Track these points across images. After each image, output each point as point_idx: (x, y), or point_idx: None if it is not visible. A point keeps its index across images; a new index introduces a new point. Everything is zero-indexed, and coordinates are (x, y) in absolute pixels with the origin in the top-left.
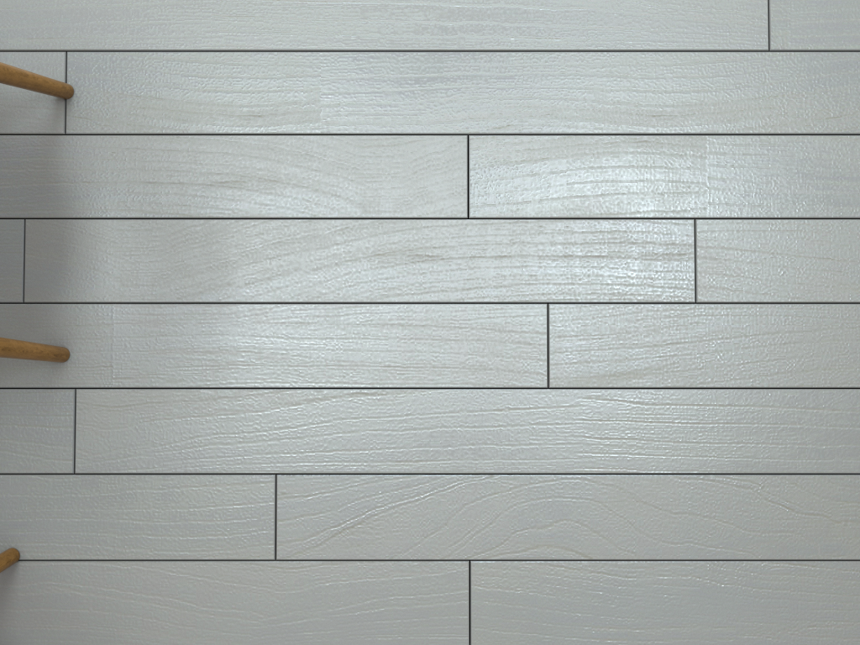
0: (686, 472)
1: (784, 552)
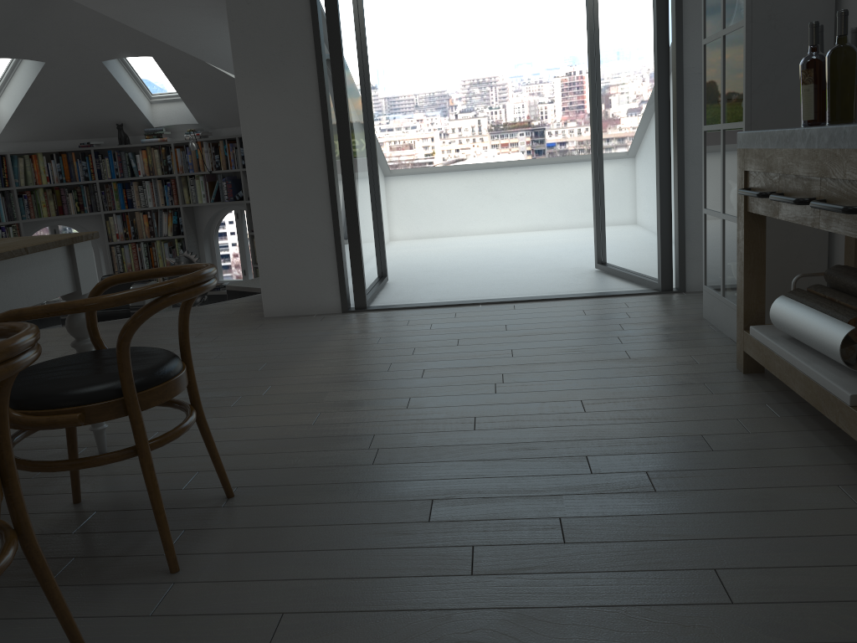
0: (568, 605)
1: (650, 640)
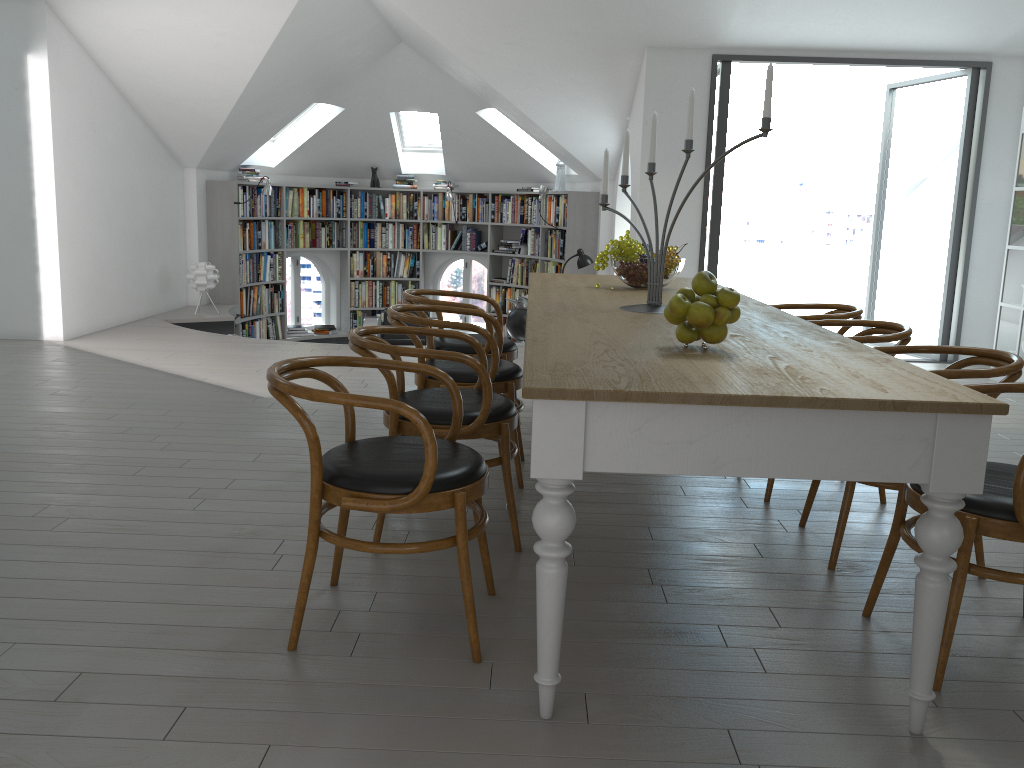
0: None
1: None
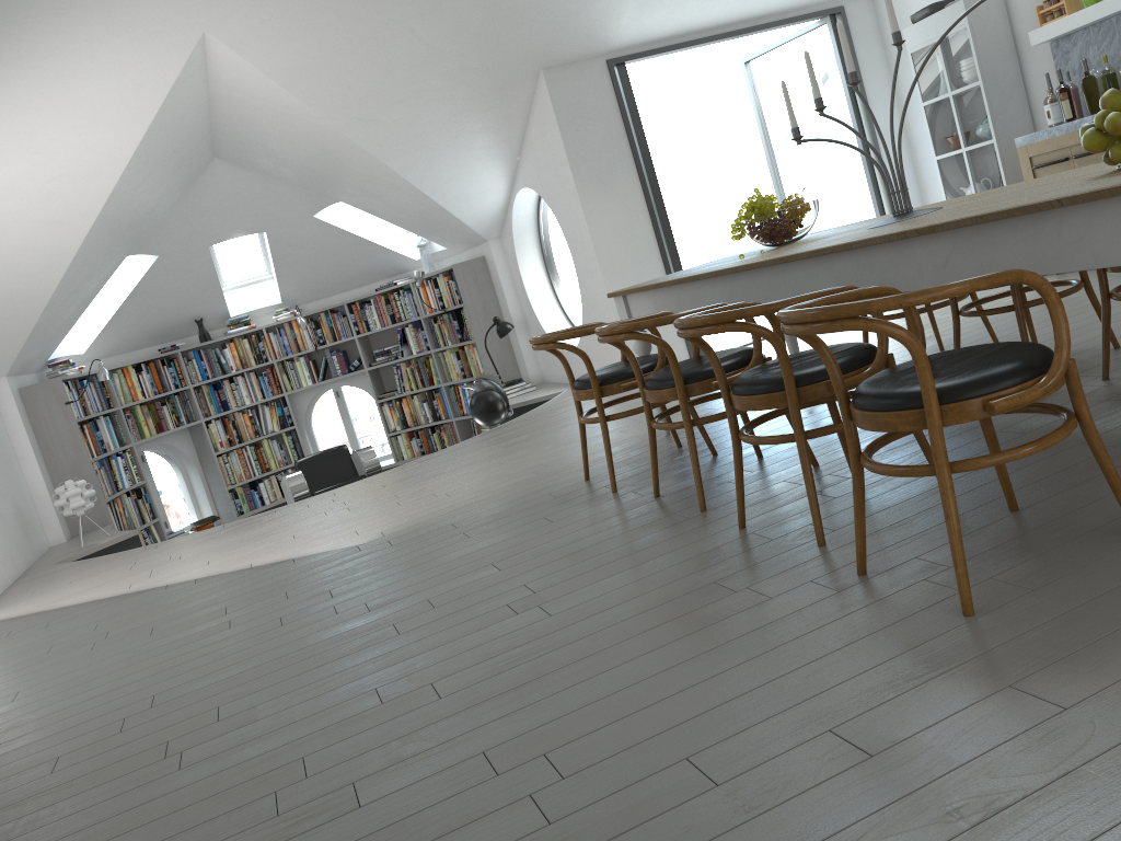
0: None
1: None
